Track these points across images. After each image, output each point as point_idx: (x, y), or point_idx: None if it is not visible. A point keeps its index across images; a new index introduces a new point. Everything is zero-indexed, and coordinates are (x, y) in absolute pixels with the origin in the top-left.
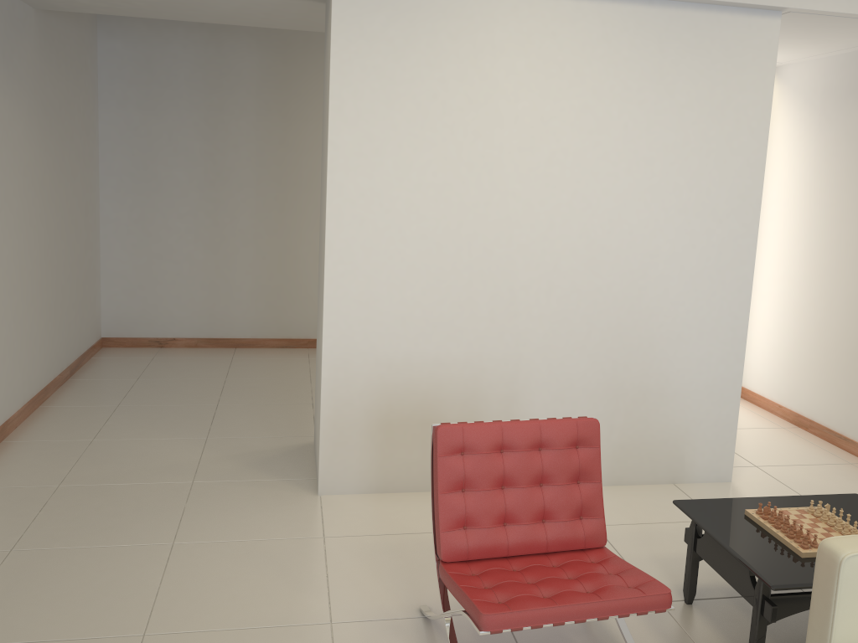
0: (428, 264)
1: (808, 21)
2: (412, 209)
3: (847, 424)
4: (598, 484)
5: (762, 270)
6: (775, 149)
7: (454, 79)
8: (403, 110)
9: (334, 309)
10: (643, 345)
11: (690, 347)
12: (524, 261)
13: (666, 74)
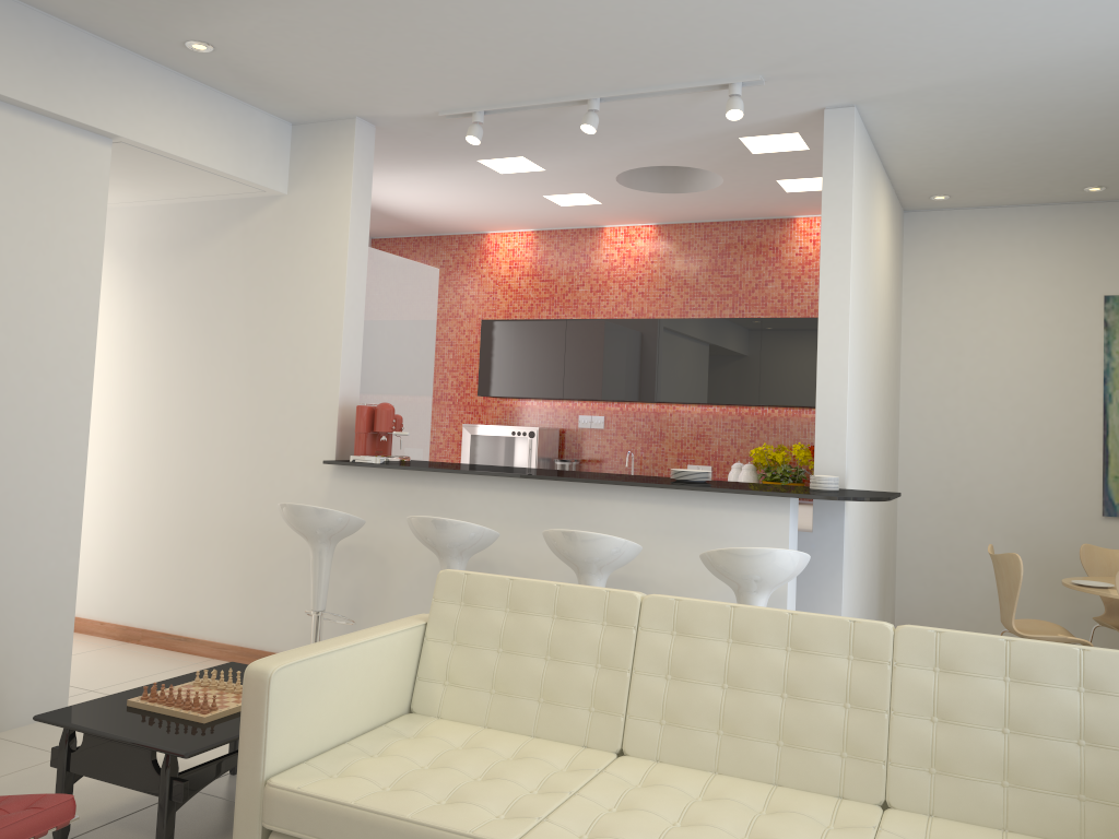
0: None
1: (137, 157)
2: None
3: (187, 622)
4: None
5: None
6: None
7: None
8: None
9: None
10: None
11: (11, 540)
12: None
13: None
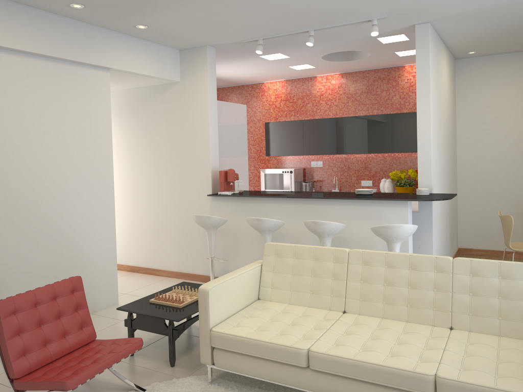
0: None
1: (118, 74)
2: None
3: (156, 263)
4: (87, 308)
5: None
6: None
7: None
8: None
9: None
10: (68, 242)
11: (91, 238)
12: None
13: (61, 97)
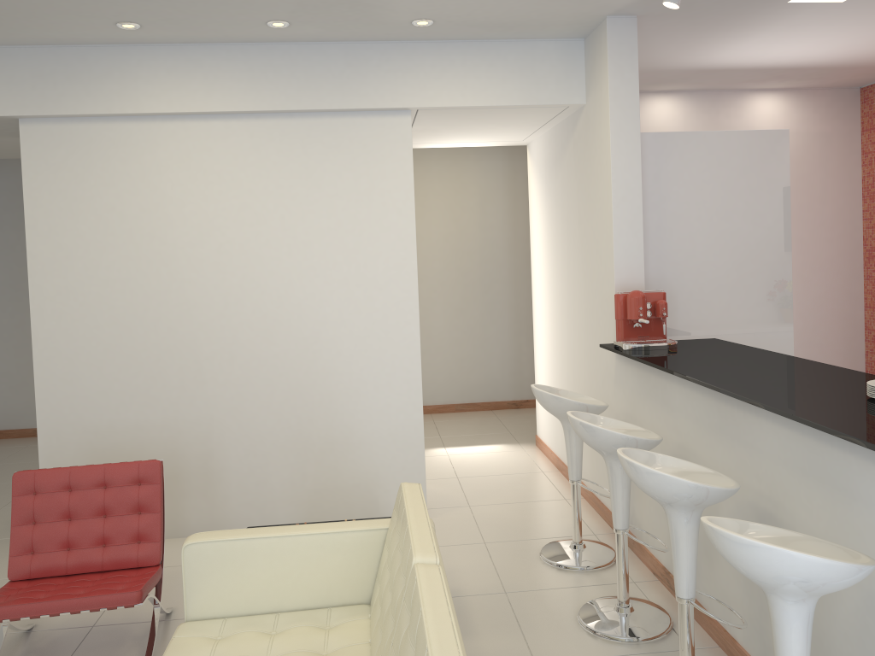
0: (121, 345)
1: (451, 113)
2: (103, 301)
3: None
4: (157, 514)
5: (537, 326)
6: (533, 216)
7: (128, 193)
8: (87, 222)
9: (44, 388)
10: (324, 401)
11: (368, 400)
12: (205, 336)
13: (313, 171)
